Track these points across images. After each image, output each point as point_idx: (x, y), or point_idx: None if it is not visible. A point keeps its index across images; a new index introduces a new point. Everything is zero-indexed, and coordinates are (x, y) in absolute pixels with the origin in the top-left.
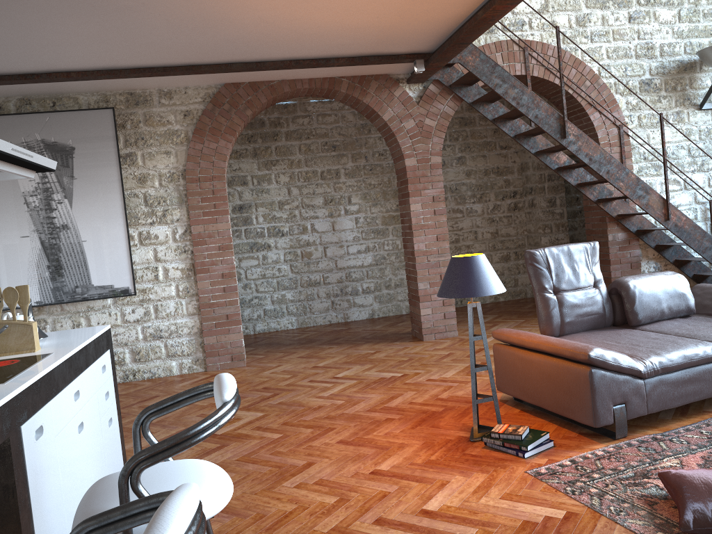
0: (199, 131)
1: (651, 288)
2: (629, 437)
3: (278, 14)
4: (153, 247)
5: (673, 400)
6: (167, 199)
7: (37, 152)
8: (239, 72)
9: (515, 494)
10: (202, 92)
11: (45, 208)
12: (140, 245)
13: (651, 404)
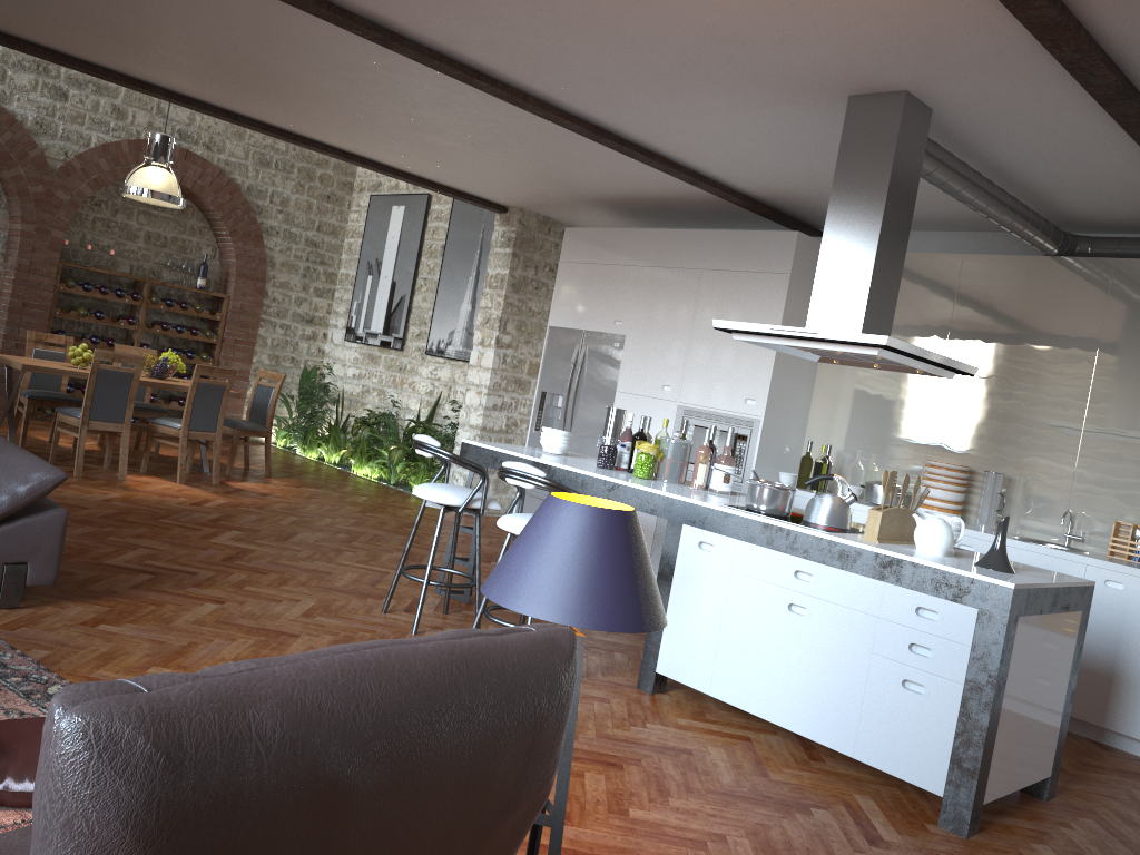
0: None
1: None
2: None
3: None
4: None
5: None
6: None
7: None
8: None
9: None
10: None
11: None
12: None
13: None
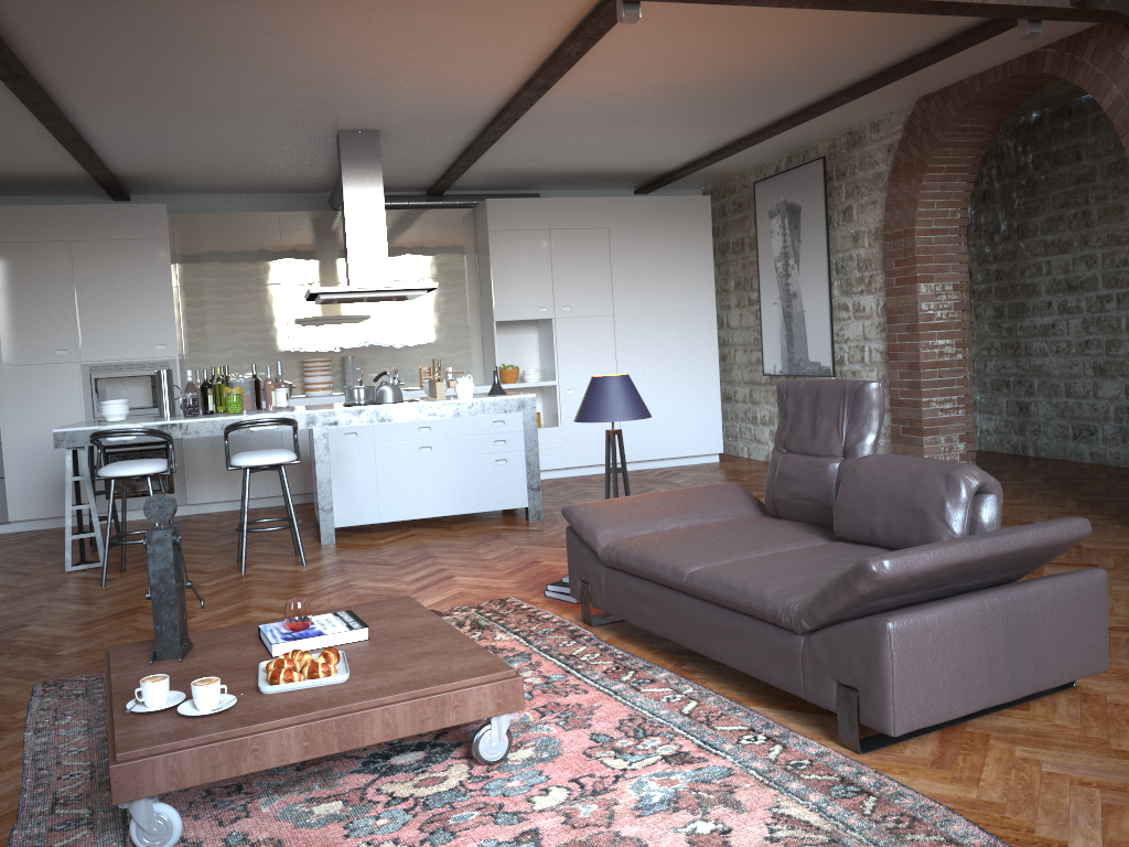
0: (895, 171)
1: (874, 482)
2: (592, 627)
3: (699, 75)
4: (862, 321)
5: (627, 612)
6: (872, 262)
7: (781, 215)
8: (884, 91)
9: (466, 595)
10: (903, 116)
11: (784, 274)
12: (853, 318)
13: (608, 602)
